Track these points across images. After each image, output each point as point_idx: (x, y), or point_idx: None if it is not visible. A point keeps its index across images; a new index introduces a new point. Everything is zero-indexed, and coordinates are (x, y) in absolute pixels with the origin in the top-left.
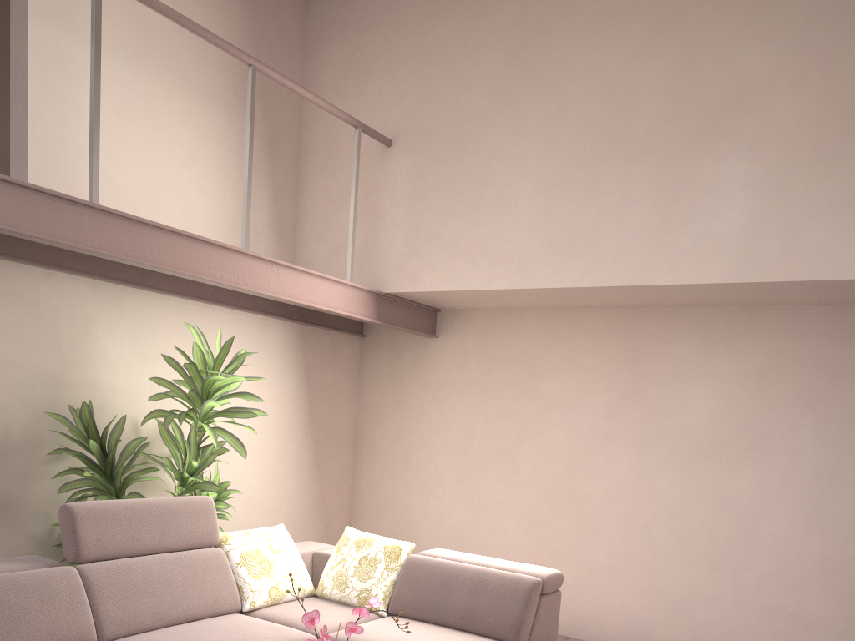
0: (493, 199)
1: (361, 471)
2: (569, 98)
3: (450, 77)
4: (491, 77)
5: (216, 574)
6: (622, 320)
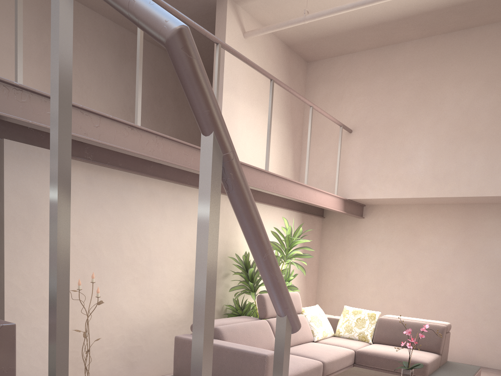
0: (405, 157)
1: (322, 282)
2: (443, 113)
3: (382, 102)
4: (404, 103)
5: (305, 325)
6: (460, 210)
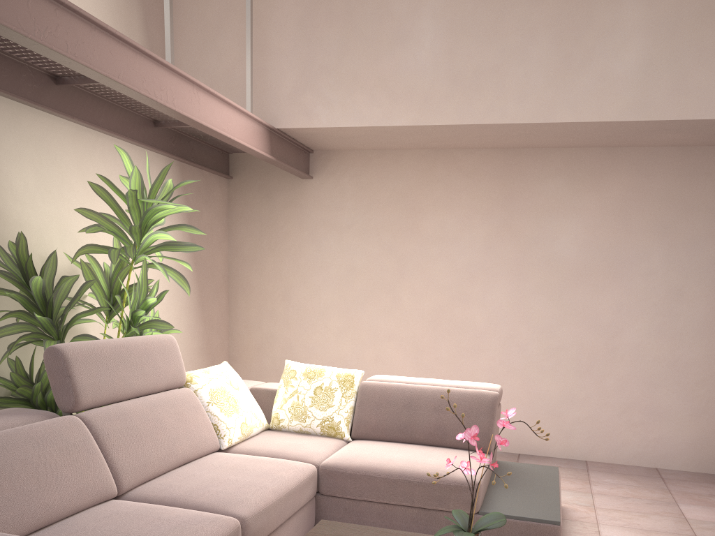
0: (392, 33)
1: (238, 313)
2: None
3: None
4: None
5: (195, 414)
6: (496, 161)
